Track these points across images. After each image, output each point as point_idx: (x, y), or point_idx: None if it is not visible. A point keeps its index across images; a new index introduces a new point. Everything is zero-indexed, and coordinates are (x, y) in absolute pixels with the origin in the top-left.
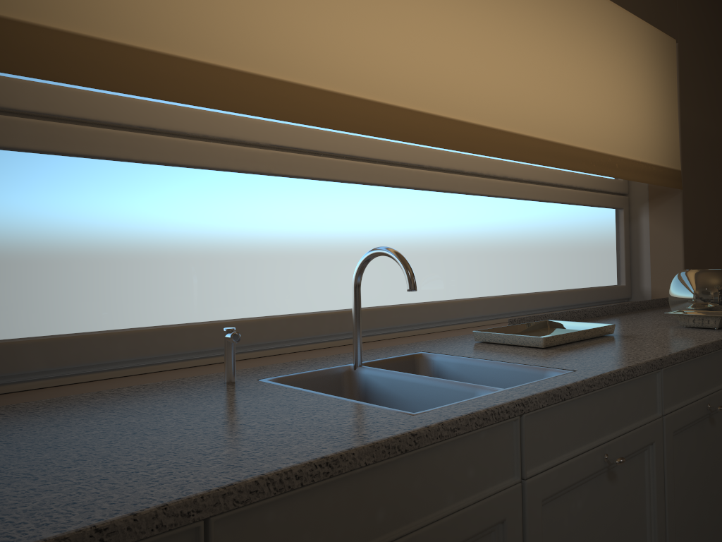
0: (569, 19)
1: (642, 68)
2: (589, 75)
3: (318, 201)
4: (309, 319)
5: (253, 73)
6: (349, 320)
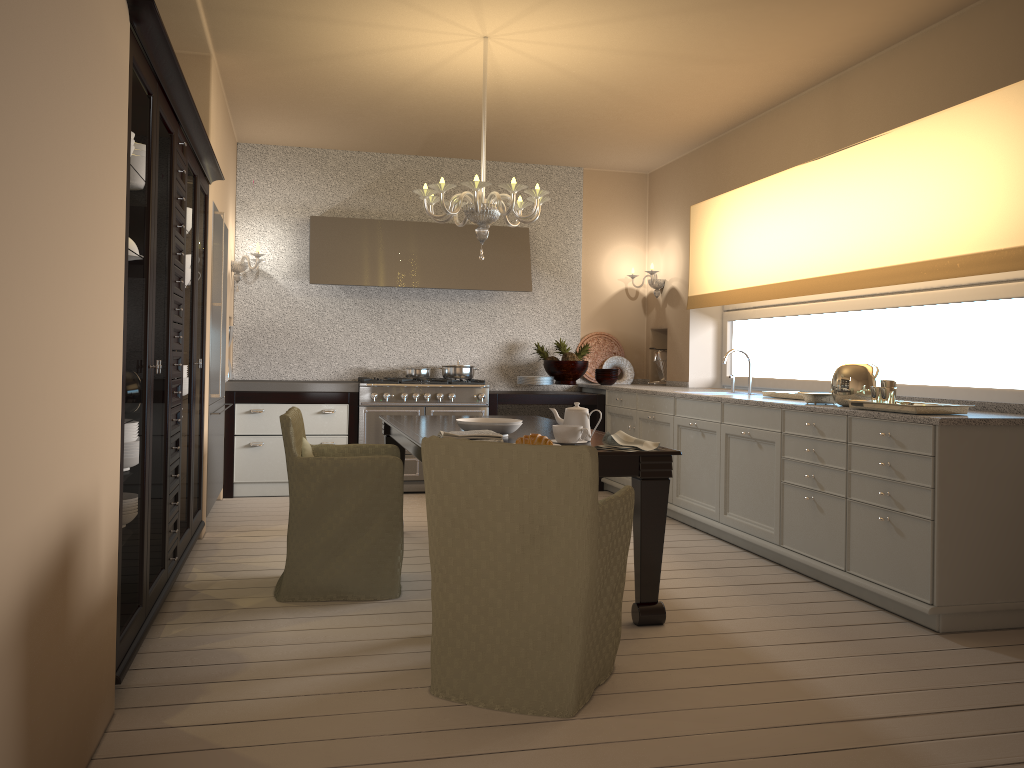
0: (906, 159)
1: (1018, 138)
2: (928, 194)
3: (826, 324)
4: (819, 383)
5: (750, 287)
6: None
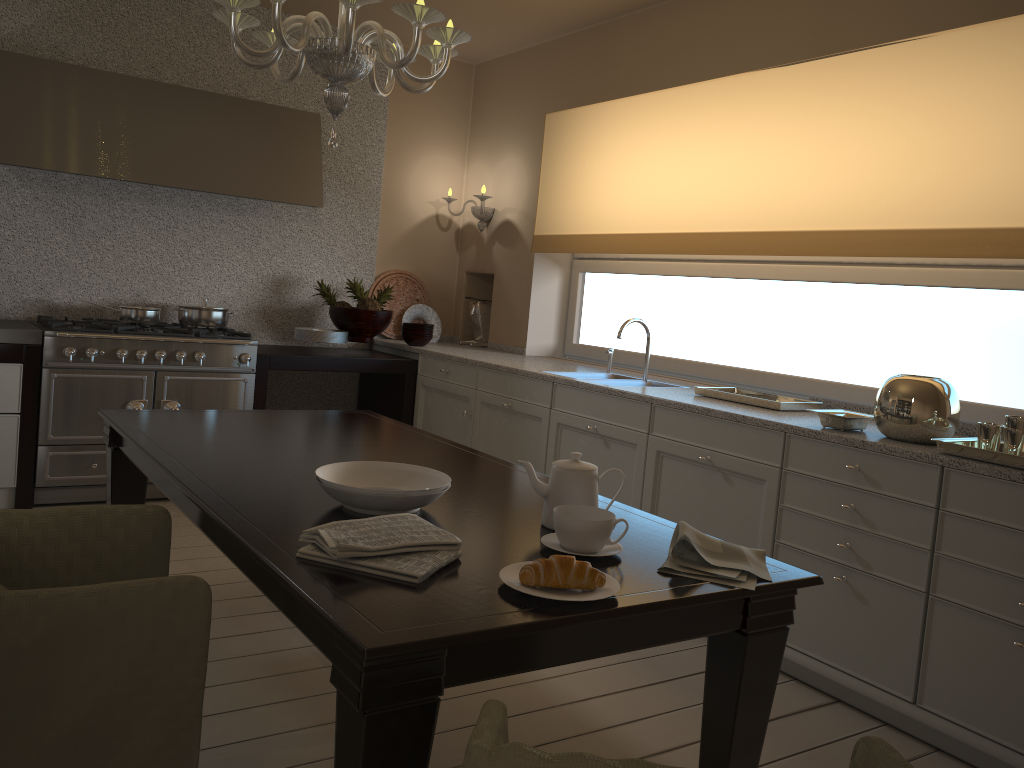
0: (964, 78)
1: None
2: (1003, 131)
3: (749, 294)
4: (730, 370)
5: (645, 233)
6: (758, 378)
